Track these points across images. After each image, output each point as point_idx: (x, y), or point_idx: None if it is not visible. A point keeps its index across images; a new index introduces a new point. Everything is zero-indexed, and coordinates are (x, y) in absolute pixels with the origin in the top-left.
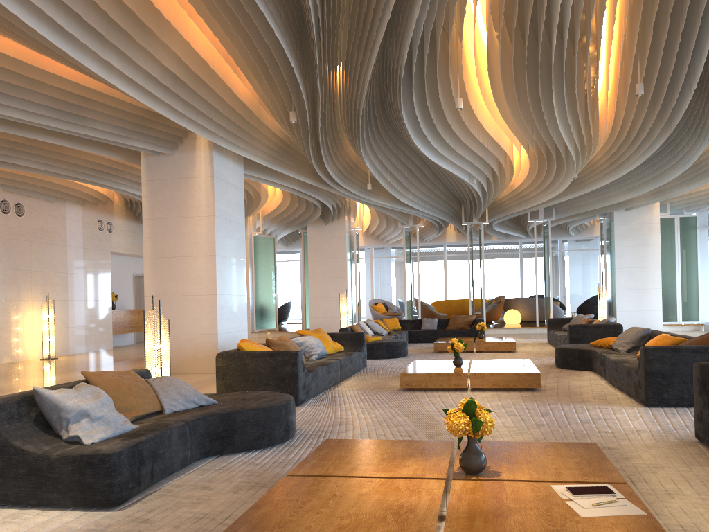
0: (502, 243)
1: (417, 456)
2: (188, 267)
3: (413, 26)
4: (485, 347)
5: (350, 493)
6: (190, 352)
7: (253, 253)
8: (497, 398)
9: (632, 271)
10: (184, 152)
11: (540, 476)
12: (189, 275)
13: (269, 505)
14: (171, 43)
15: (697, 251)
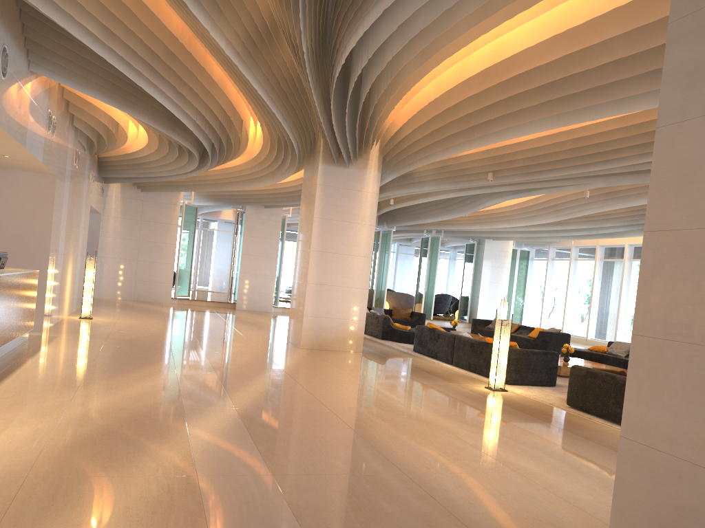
0: None
1: None
2: (348, 263)
3: None
4: None
5: None
6: (341, 334)
7: (183, 220)
8: None
9: (491, 284)
10: (357, 169)
11: None
12: (348, 270)
13: None
14: None
15: (527, 275)
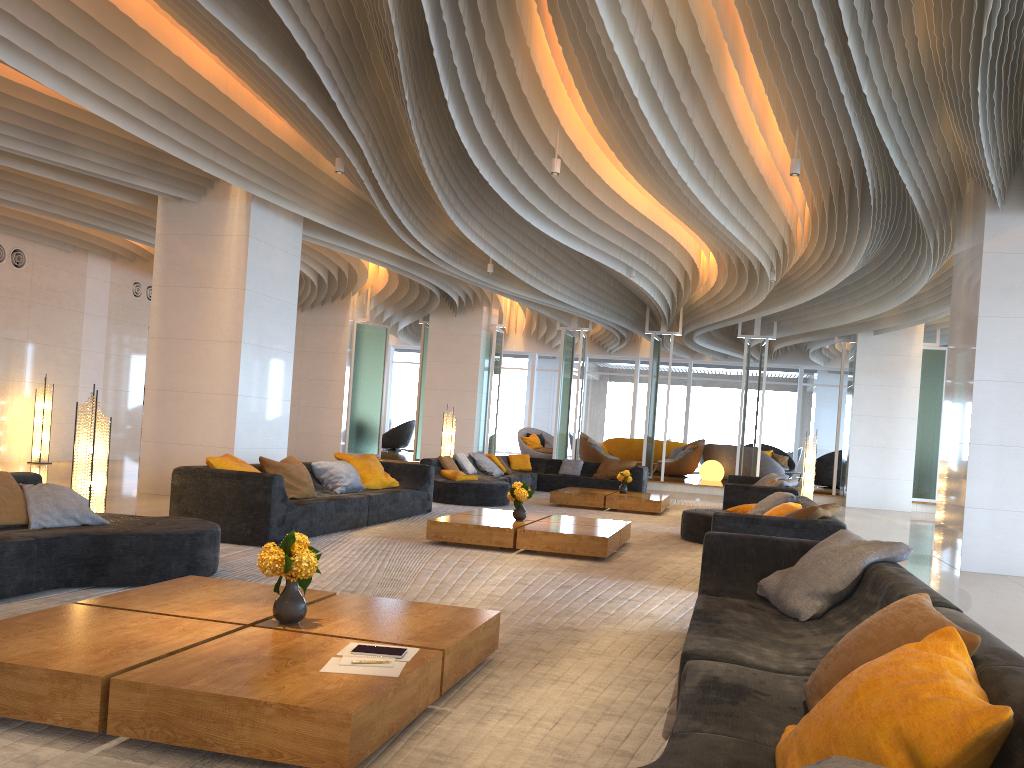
0: (719, 366)
1: (259, 602)
2: (205, 354)
3: (437, 62)
4: (619, 504)
5: (111, 625)
6: None
7: (353, 346)
8: (536, 564)
9: (876, 421)
10: (214, 200)
11: (359, 633)
12: (205, 365)
13: (0, 626)
14: (157, 58)
15: None
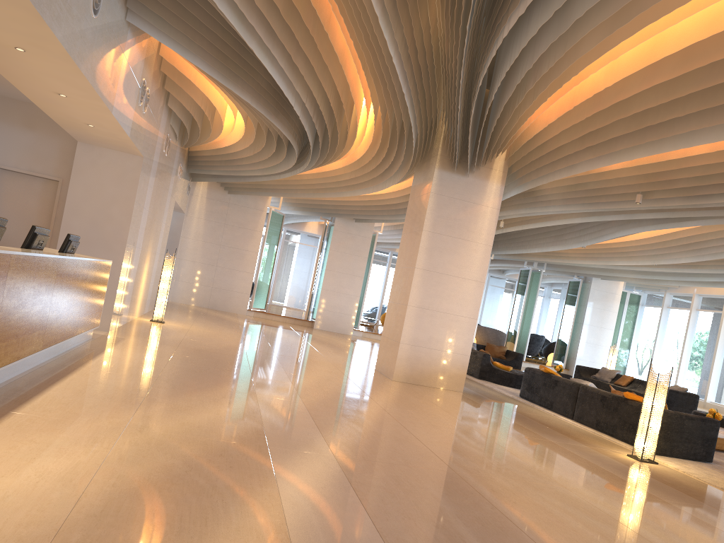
0: None
1: None
2: (457, 287)
3: None
4: None
5: None
6: (440, 368)
7: (268, 228)
8: None
9: (594, 329)
10: (477, 178)
11: None
12: (455, 295)
13: None
14: None
15: (635, 322)
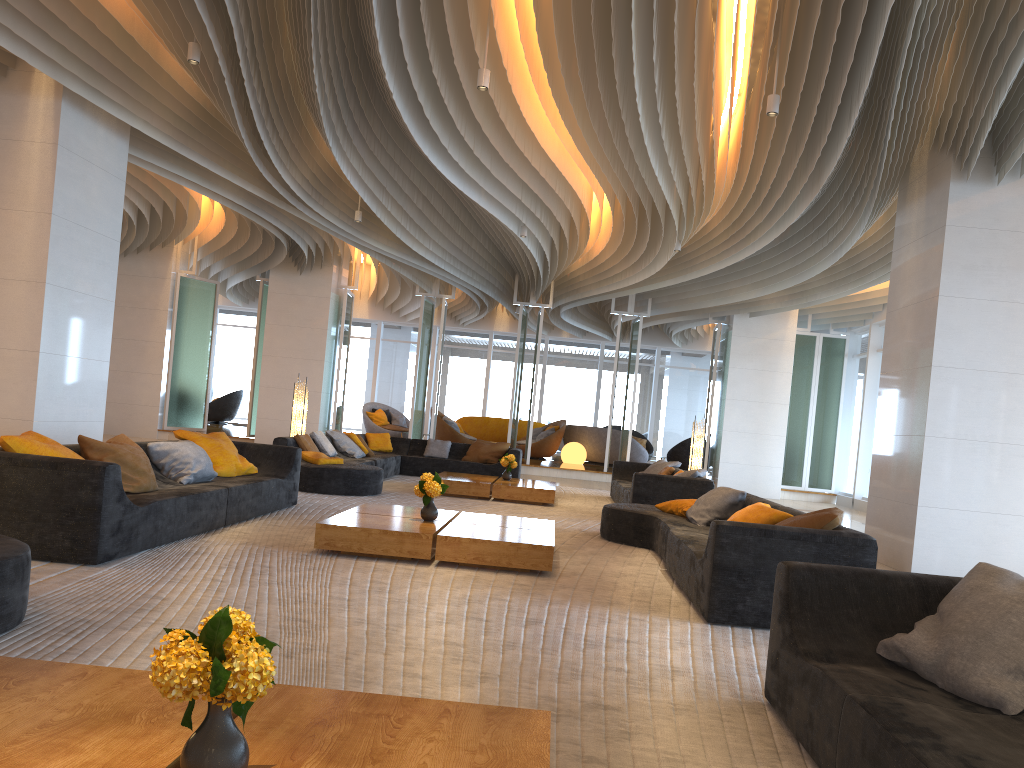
0: (576, 343)
1: (134, 723)
2: None
3: None
4: (507, 493)
5: None
6: None
7: (176, 303)
8: (471, 584)
9: (749, 406)
10: (8, 94)
11: None
12: None
13: None
14: None
15: (841, 388)
